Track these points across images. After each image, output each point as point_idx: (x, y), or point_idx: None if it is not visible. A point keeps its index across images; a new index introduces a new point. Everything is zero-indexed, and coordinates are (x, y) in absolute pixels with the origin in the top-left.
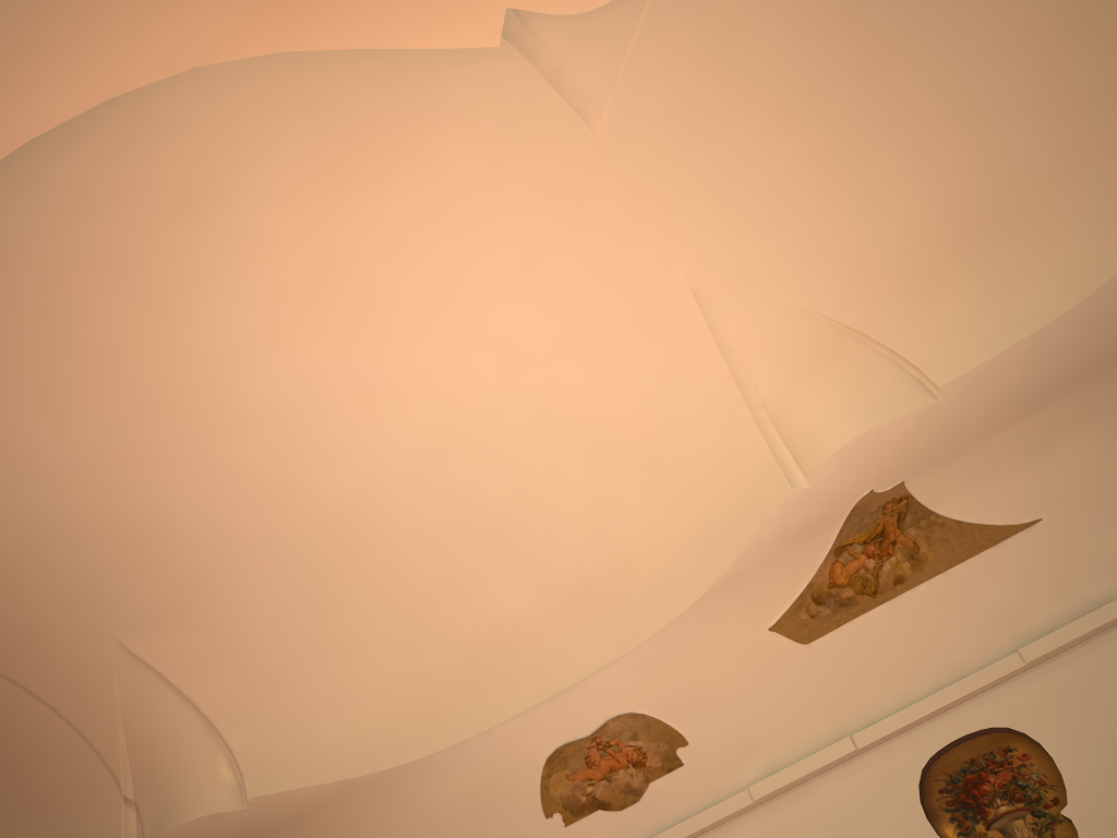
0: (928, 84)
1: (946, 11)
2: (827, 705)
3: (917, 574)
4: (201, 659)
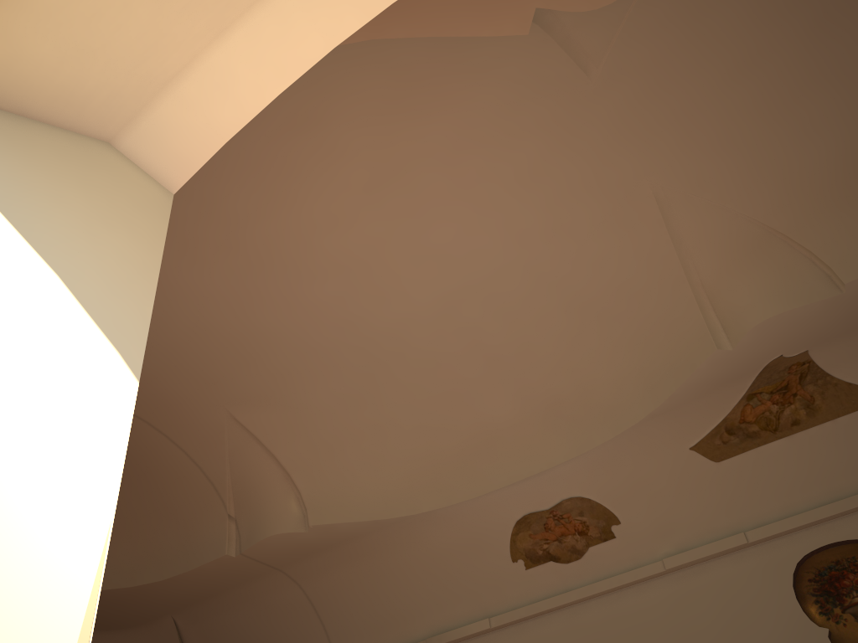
0: None
1: None
2: (728, 508)
3: (811, 419)
4: (282, 429)
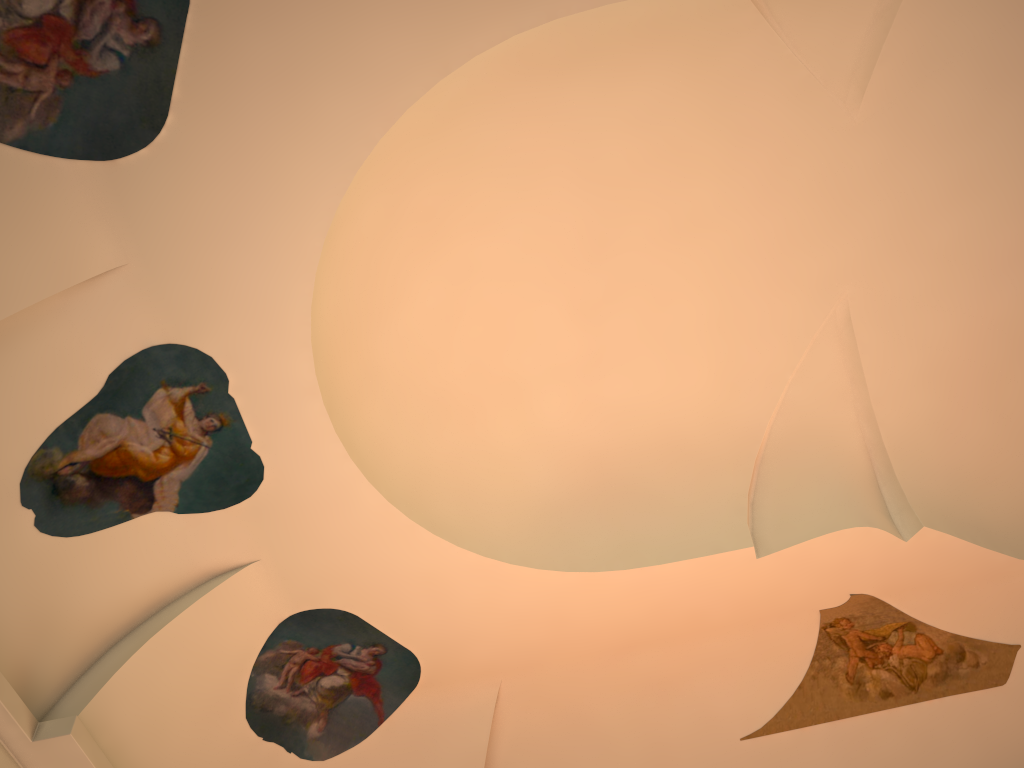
0: (555, 205)
1: (530, 267)
2: None
3: None
4: None
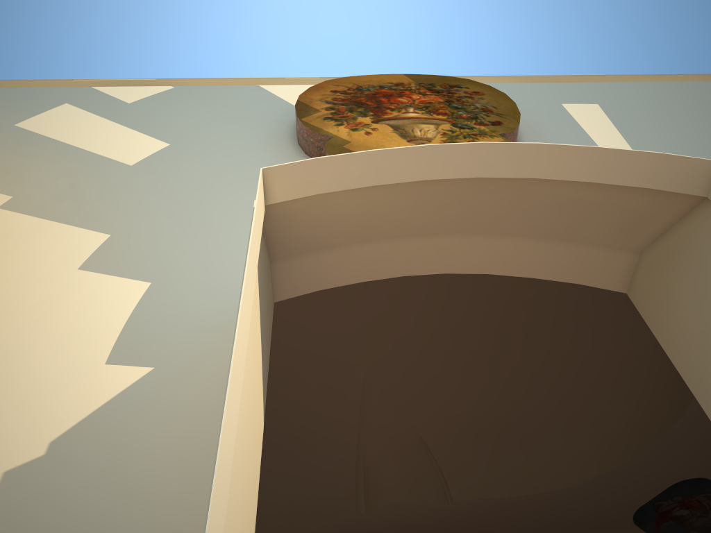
0: (518, 354)
1: (542, 329)
2: None
3: None
4: None
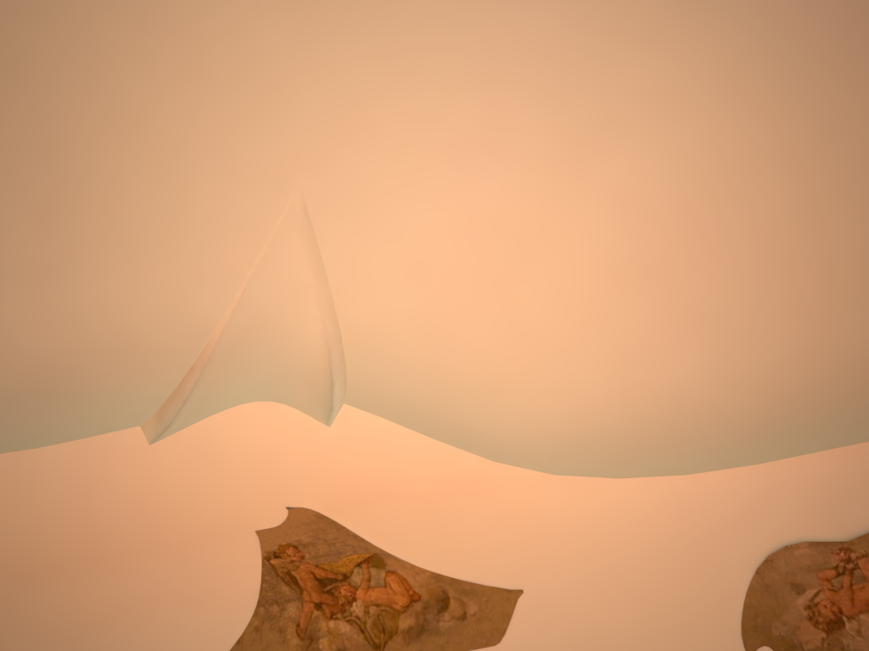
0: None
1: None
2: None
3: None
4: None
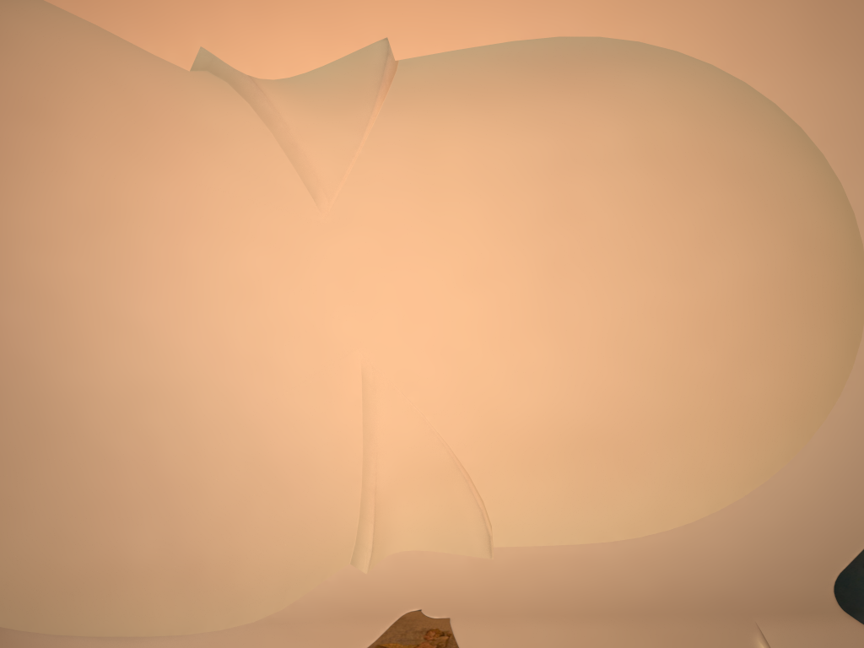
0: (592, 312)
1: (617, 262)
2: None
3: None
4: None
